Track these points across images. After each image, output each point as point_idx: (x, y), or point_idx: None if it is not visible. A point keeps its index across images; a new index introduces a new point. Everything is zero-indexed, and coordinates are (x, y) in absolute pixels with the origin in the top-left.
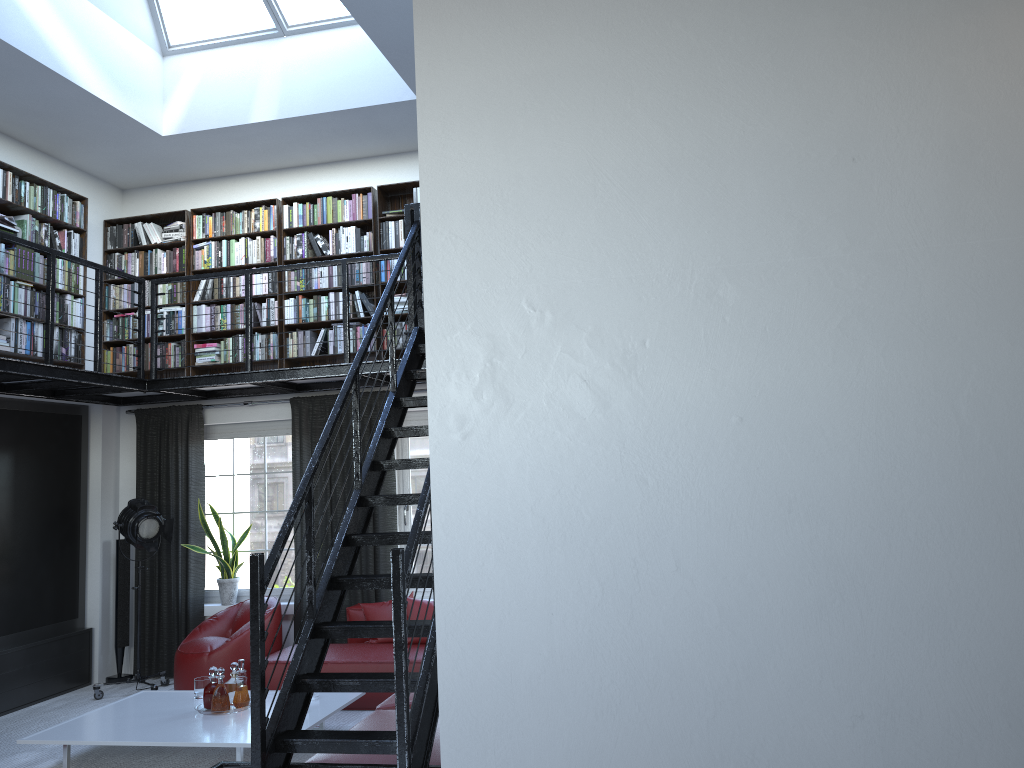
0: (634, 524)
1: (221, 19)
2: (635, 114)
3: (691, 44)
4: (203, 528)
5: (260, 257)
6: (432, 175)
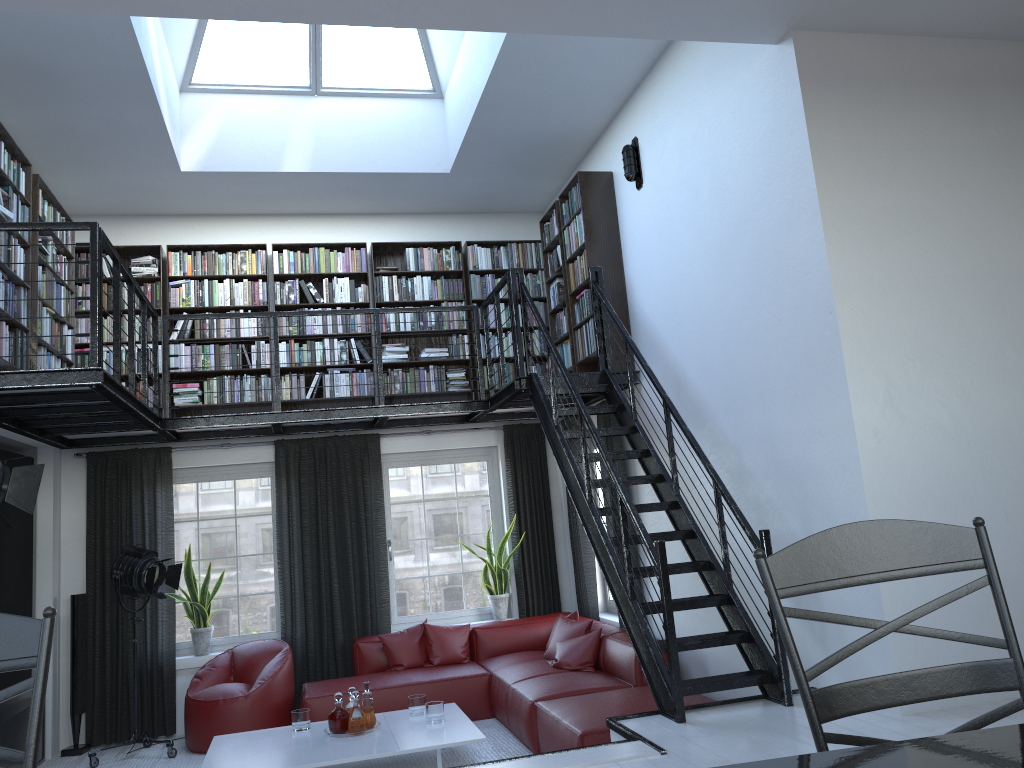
0: (981, 494)
1: (258, 69)
2: (950, 242)
3: (974, 203)
4: (184, 575)
5: (248, 299)
6: (837, 266)
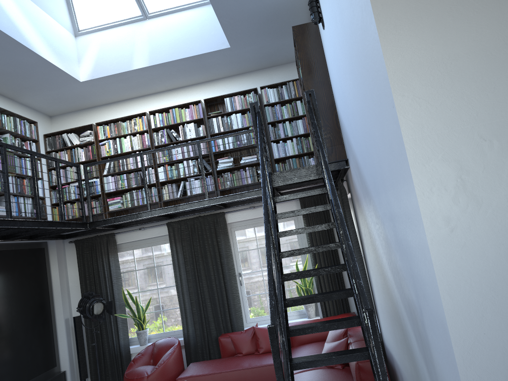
0: None
1: (110, 12)
2: None
3: None
4: (125, 303)
5: (140, 145)
6: (393, 60)
